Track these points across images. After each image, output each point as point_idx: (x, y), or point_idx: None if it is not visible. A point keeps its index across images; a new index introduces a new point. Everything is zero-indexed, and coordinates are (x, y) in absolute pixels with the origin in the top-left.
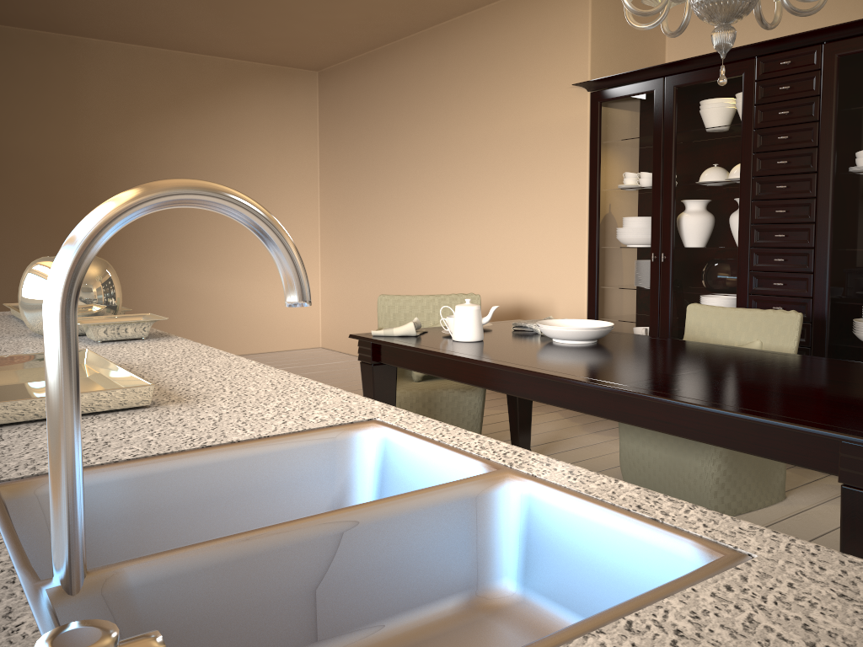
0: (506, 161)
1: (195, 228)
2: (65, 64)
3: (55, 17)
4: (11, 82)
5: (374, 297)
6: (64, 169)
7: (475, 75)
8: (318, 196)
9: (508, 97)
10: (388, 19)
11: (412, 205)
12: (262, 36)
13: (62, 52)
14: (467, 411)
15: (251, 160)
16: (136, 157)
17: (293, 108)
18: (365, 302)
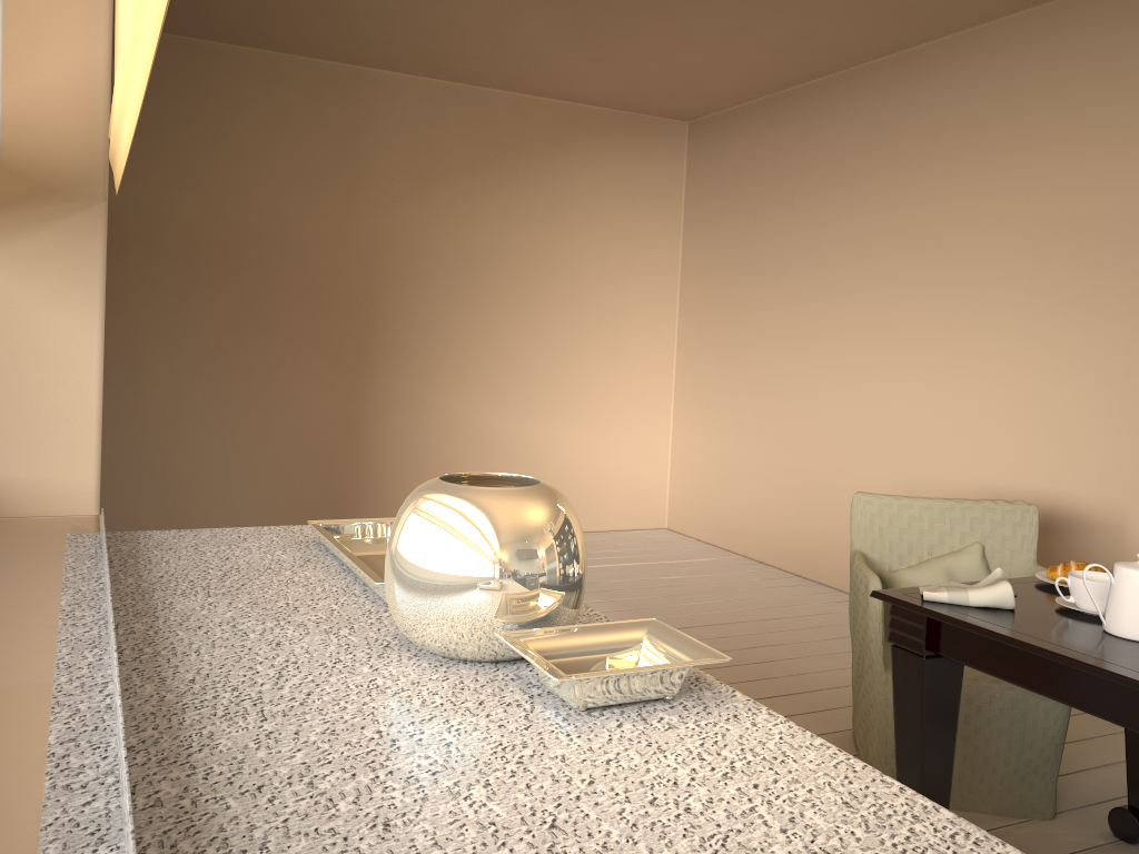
0: (1034, 268)
1: (503, 345)
2: (346, 106)
3: (342, 38)
4: (275, 130)
5: (764, 465)
6: (335, 255)
7: (980, 127)
8: (676, 305)
9: (1046, 163)
10: (834, 40)
11: (843, 329)
12: (627, 67)
13: (344, 89)
14: (1040, 728)
15: (587, 249)
16: (432, 241)
17: (650, 174)
18: (747, 469)
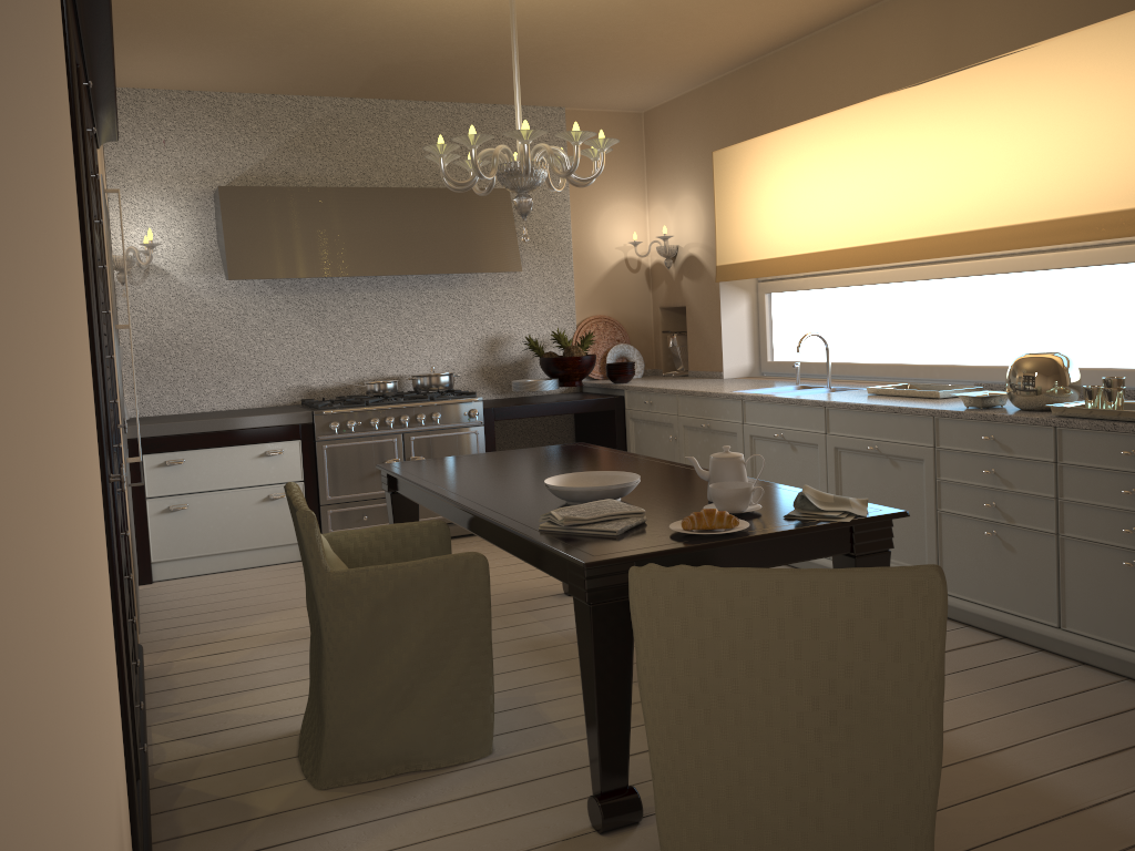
0: None
1: None
2: None
3: None
4: None
5: None
6: None
7: None
8: None
9: None
10: None
11: None
12: None
13: None
14: None
15: None
16: None
17: None
18: None
